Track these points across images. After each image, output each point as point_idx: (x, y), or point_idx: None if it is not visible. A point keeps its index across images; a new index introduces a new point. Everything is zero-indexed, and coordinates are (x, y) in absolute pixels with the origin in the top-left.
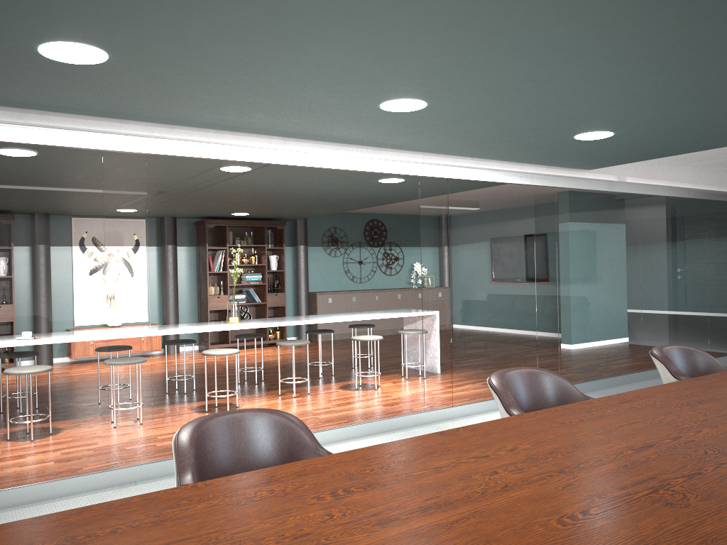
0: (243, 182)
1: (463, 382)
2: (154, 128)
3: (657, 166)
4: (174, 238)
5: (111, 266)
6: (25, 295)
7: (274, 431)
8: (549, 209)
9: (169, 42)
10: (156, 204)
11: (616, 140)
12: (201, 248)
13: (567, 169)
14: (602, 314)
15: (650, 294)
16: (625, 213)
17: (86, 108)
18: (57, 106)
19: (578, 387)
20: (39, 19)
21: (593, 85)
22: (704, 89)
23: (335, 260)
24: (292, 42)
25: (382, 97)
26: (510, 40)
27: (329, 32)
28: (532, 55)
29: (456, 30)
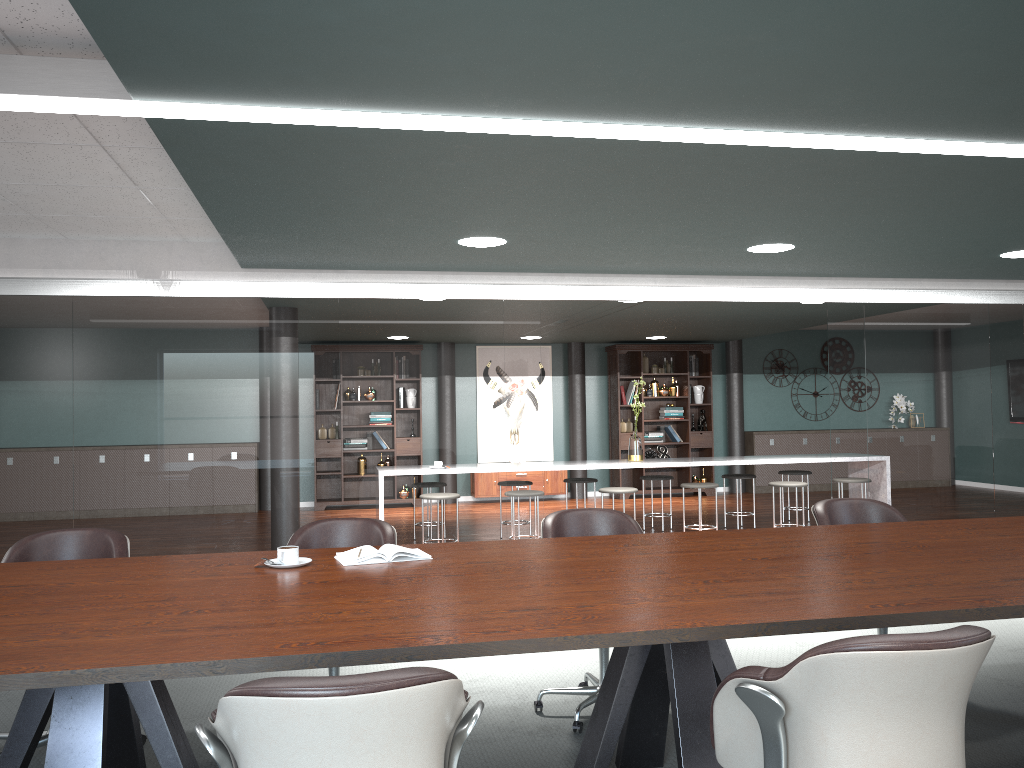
0: (644, 309)
1: None
2: (546, 277)
3: None
4: (581, 366)
5: (510, 401)
6: (442, 425)
7: (612, 524)
8: (1013, 332)
9: (549, 231)
10: (560, 331)
11: None
12: (612, 378)
13: None
14: None
15: None
16: None
17: (491, 268)
18: (468, 268)
19: None
20: (460, 229)
21: (958, 222)
22: None
23: (780, 390)
24: (642, 224)
25: (744, 245)
26: (830, 207)
27: (669, 217)
28: (863, 212)
29: (775, 207)
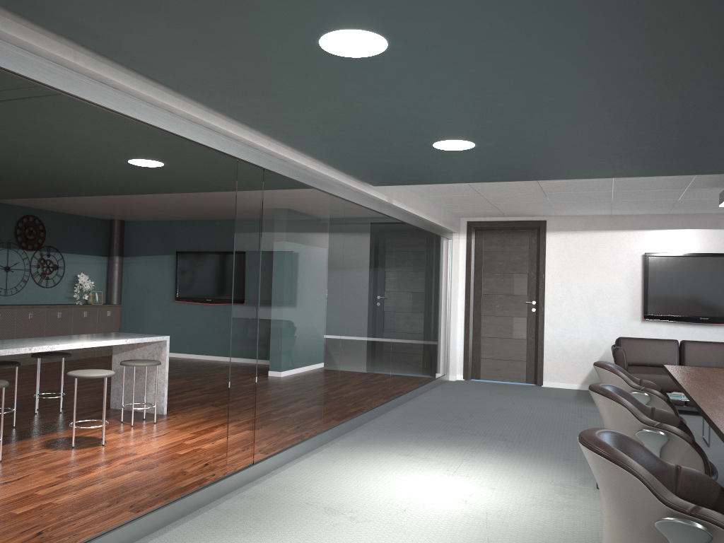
0: None
1: (265, 431)
2: None
3: (410, 193)
4: None
5: None
6: None
7: None
8: (340, 224)
9: None
10: None
11: (459, 156)
12: None
13: (359, 181)
14: (368, 342)
15: (397, 321)
16: (386, 236)
17: None
18: None
19: (351, 424)
20: None
21: (577, 77)
22: (634, 112)
23: None
24: None
25: (352, 19)
26: None
27: None
28: (616, 9)
29: None
